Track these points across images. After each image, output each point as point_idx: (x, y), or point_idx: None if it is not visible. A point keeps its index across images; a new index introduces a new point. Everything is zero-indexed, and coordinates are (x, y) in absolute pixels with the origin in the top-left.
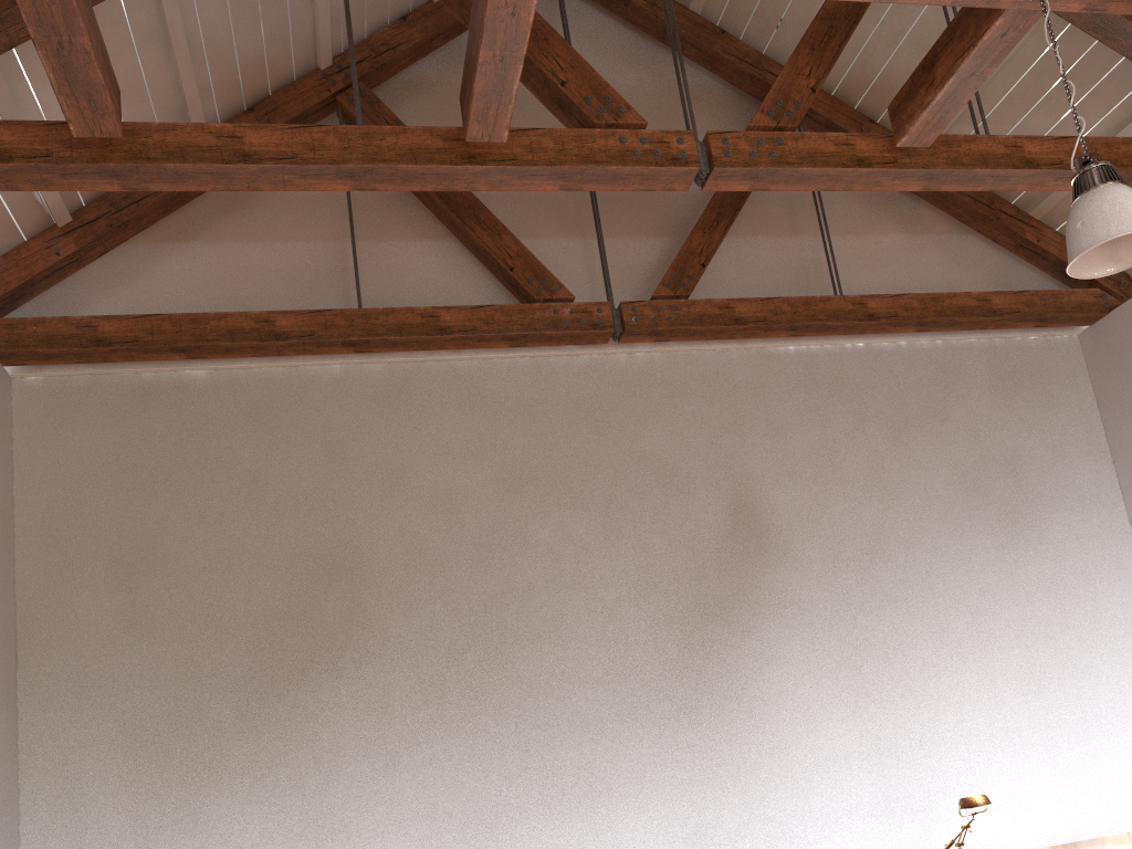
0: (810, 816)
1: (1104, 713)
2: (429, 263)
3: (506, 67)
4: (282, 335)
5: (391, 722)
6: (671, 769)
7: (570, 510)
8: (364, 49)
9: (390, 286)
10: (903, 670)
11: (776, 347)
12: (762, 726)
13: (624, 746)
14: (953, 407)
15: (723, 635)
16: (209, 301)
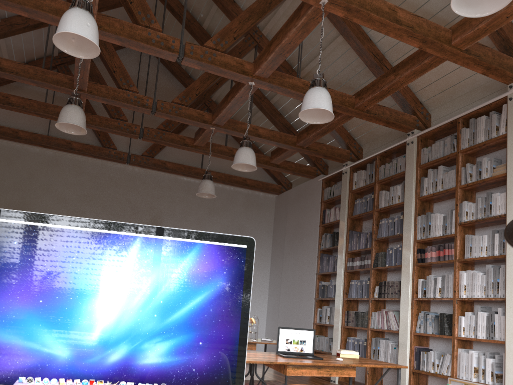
0: None
1: None
2: None
3: None
4: (20, 137)
5: None
6: None
7: (101, 210)
8: None
9: None
10: None
11: (180, 177)
12: None
13: None
14: (229, 208)
15: None
16: (0, 119)
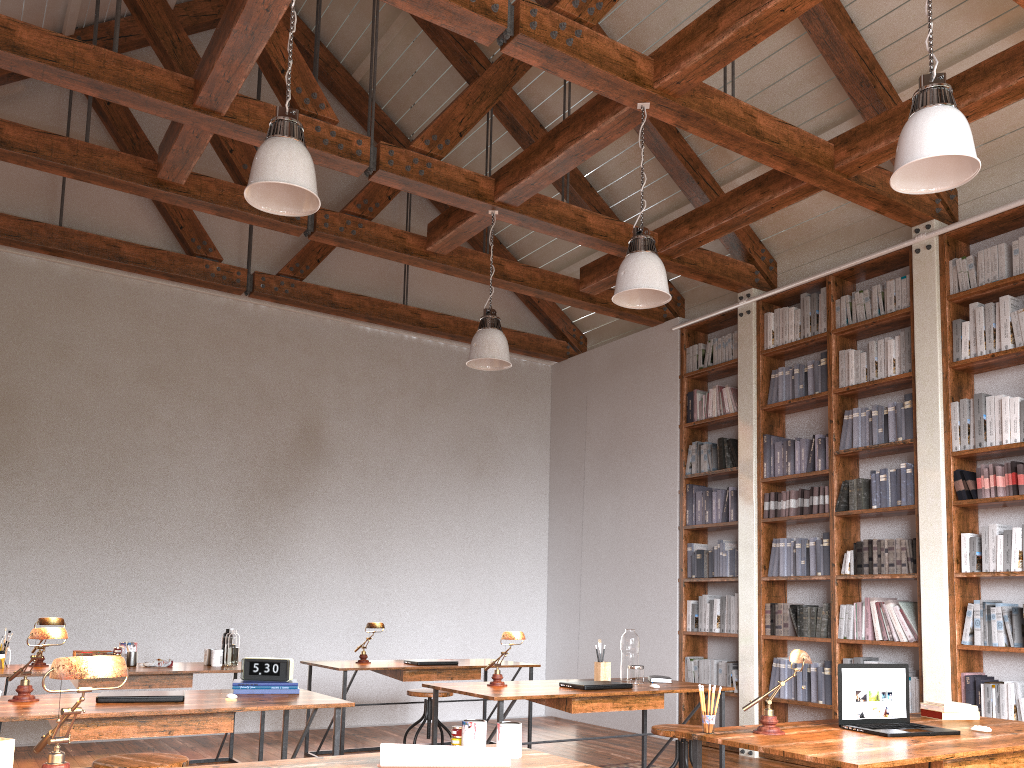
0: (306, 628)
1: (502, 598)
2: (121, 202)
3: (189, 155)
4: None
5: (27, 519)
6: (221, 585)
7: (190, 402)
8: (102, 30)
9: (87, 211)
10: (388, 550)
11: (358, 325)
12: (288, 568)
13: (192, 564)
14: (463, 392)
15: (277, 506)
16: None
